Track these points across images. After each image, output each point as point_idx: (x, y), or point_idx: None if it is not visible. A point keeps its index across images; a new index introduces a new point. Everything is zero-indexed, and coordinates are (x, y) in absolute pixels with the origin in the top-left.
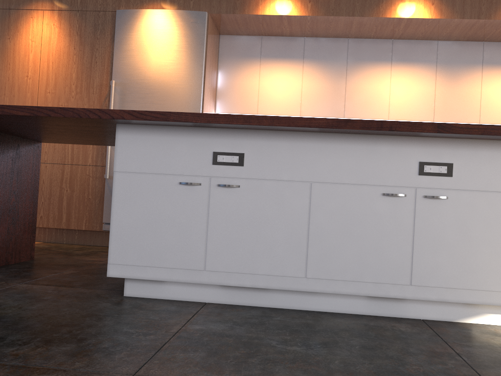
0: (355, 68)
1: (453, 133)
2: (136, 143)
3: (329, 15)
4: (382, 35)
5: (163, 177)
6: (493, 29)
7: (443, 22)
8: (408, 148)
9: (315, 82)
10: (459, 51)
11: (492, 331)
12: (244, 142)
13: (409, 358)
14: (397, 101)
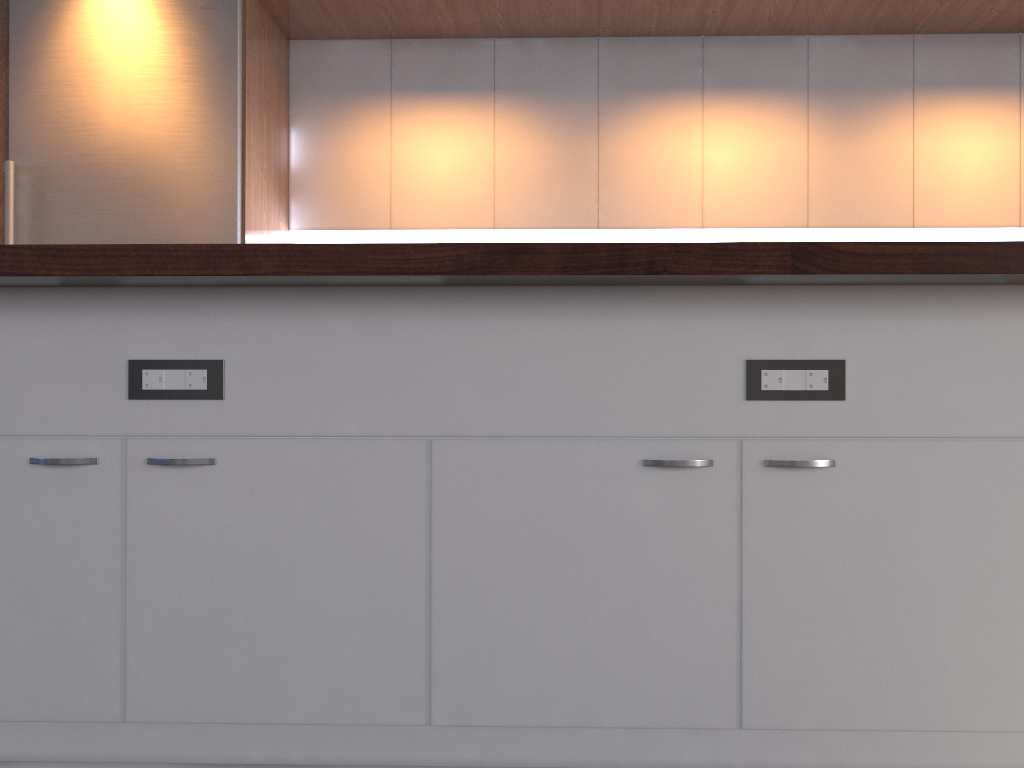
0: (618, 108)
1: (841, 274)
2: None
3: None
4: (677, 27)
5: None
6: (934, 1)
7: None
8: (712, 320)
9: (526, 147)
10: (859, 59)
11: None
12: (223, 326)
13: None
14: (720, 182)
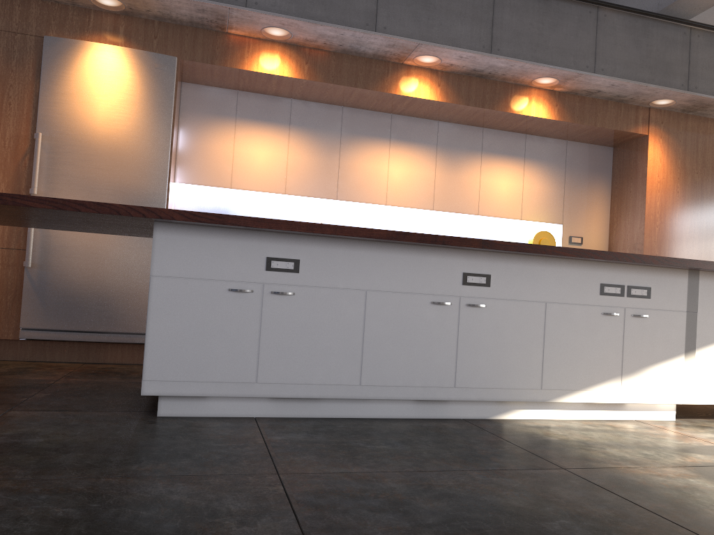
0: (350, 142)
1: (494, 249)
2: (178, 244)
3: (328, 82)
4: (381, 108)
5: (210, 283)
6: (494, 118)
7: (448, 105)
8: (454, 259)
9: (304, 155)
10: (459, 135)
11: (522, 423)
12: (300, 248)
13: (475, 446)
14: (395, 184)
